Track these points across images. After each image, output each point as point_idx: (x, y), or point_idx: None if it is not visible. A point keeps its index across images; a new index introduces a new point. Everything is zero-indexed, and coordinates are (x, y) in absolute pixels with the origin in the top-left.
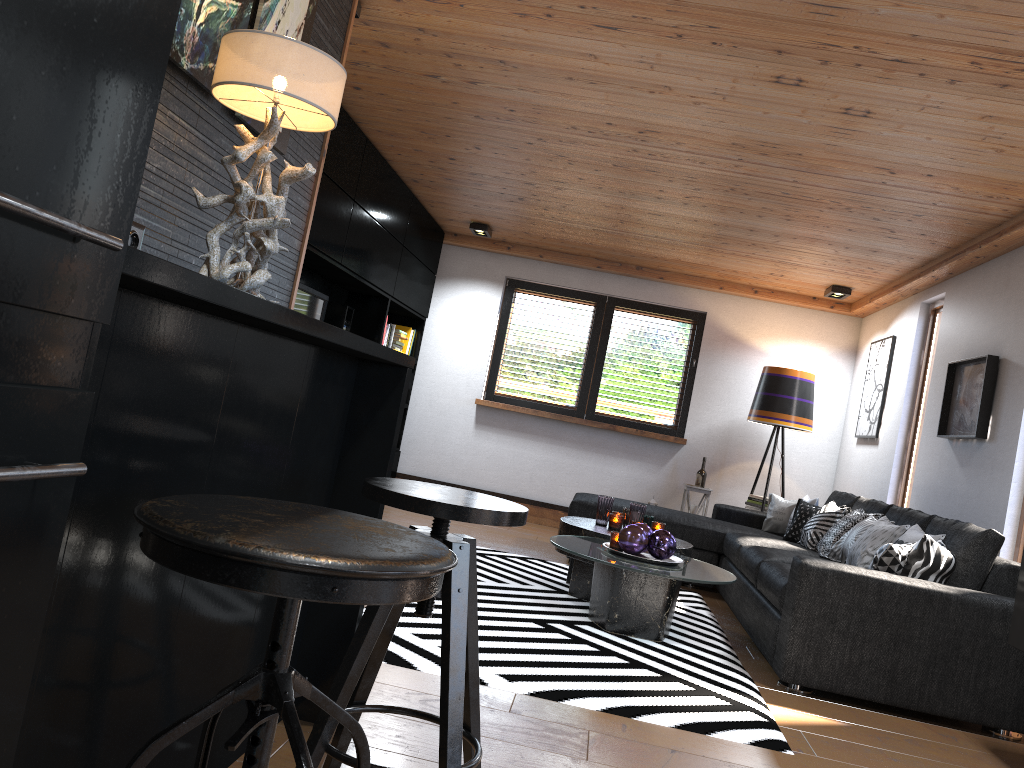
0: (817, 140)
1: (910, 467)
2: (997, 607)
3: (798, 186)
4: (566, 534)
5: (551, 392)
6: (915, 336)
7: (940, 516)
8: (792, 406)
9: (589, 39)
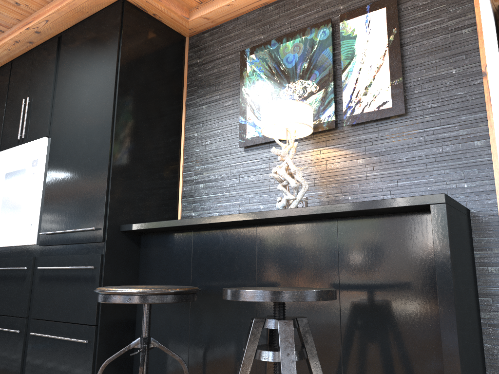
0: None
1: None
2: None
3: None
4: None
5: None
6: None
7: None
8: None
9: None
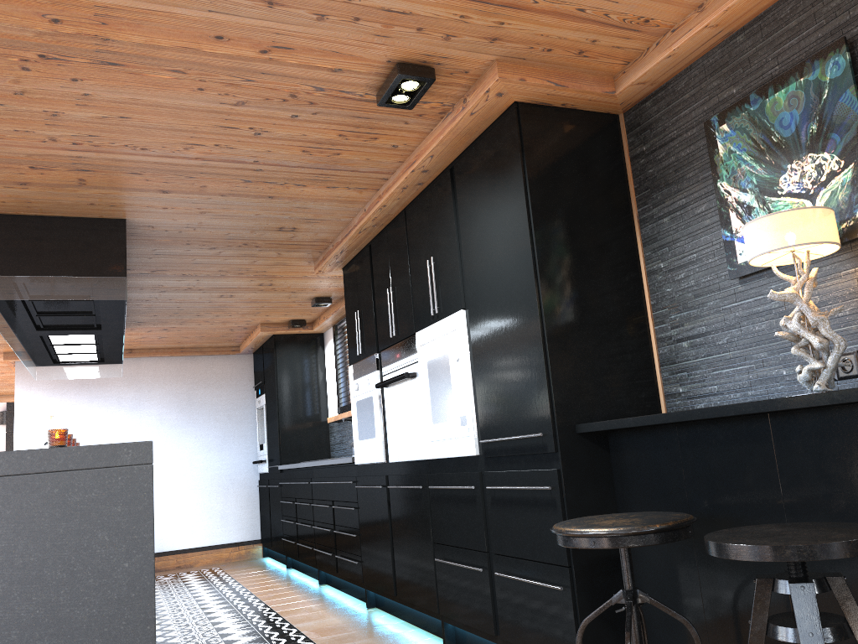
0: None
1: None
2: None
3: None
4: None
5: None
6: None
7: None
8: None
9: None
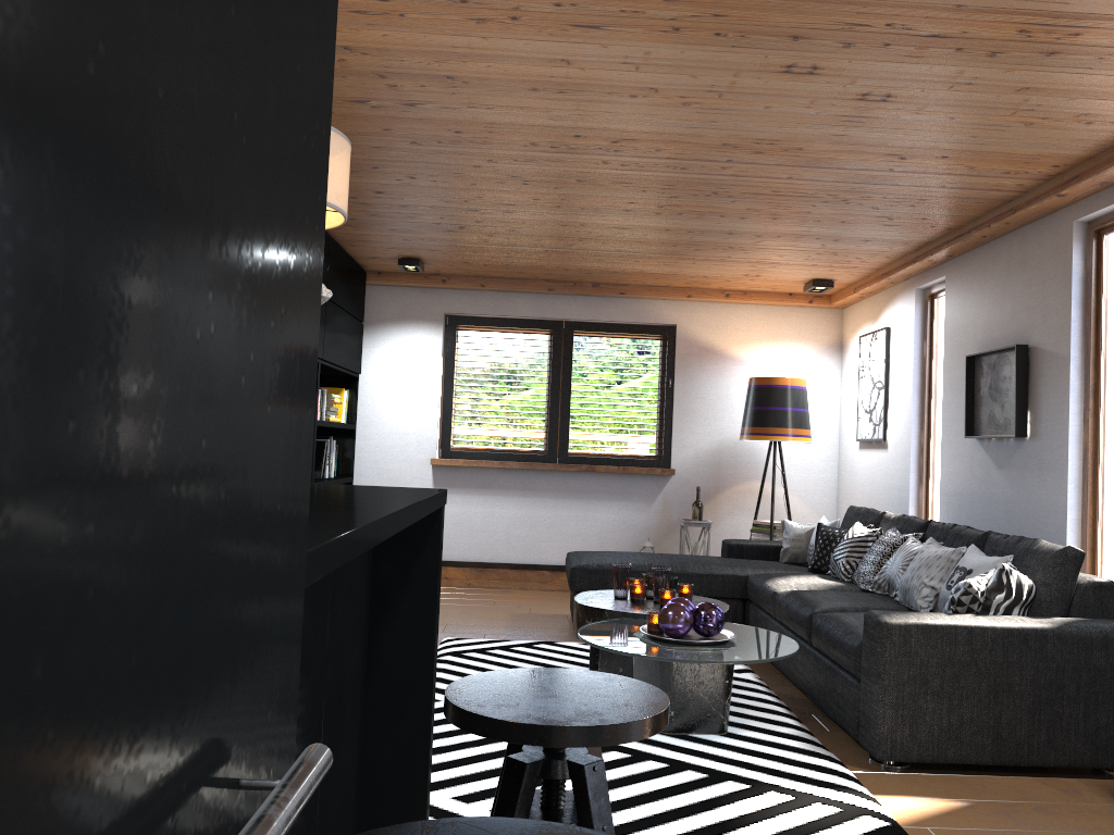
0: (823, 131)
1: (929, 470)
2: (1096, 635)
3: (792, 182)
4: (586, 618)
5: (515, 438)
6: (914, 326)
7: (981, 524)
8: (788, 418)
9: (563, 42)
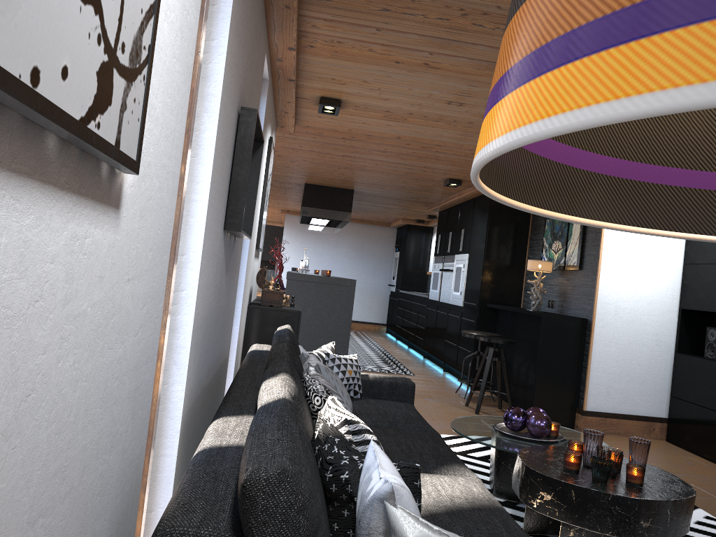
0: (482, 88)
1: None
2: None
3: None
4: None
5: None
6: None
7: (210, 353)
8: None
9: None
